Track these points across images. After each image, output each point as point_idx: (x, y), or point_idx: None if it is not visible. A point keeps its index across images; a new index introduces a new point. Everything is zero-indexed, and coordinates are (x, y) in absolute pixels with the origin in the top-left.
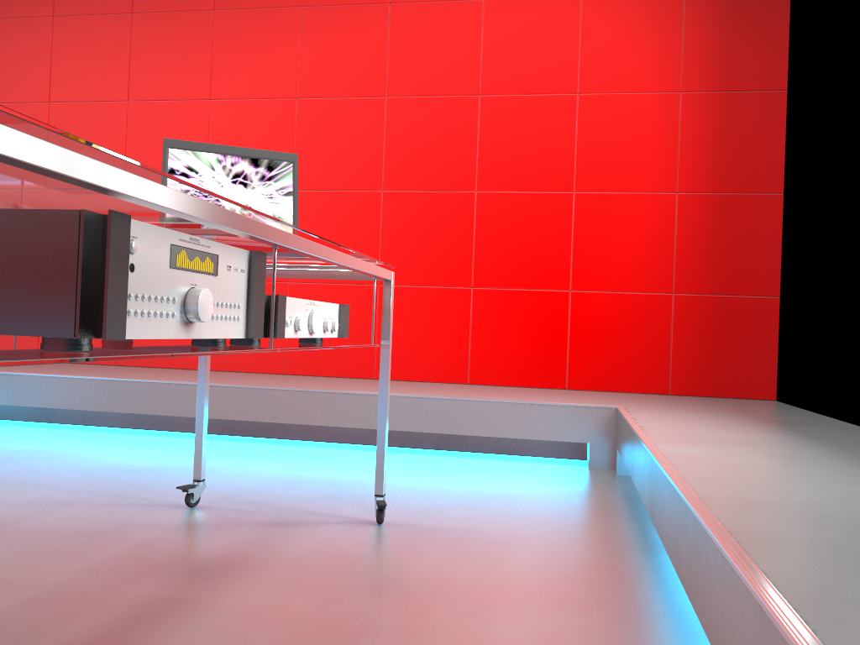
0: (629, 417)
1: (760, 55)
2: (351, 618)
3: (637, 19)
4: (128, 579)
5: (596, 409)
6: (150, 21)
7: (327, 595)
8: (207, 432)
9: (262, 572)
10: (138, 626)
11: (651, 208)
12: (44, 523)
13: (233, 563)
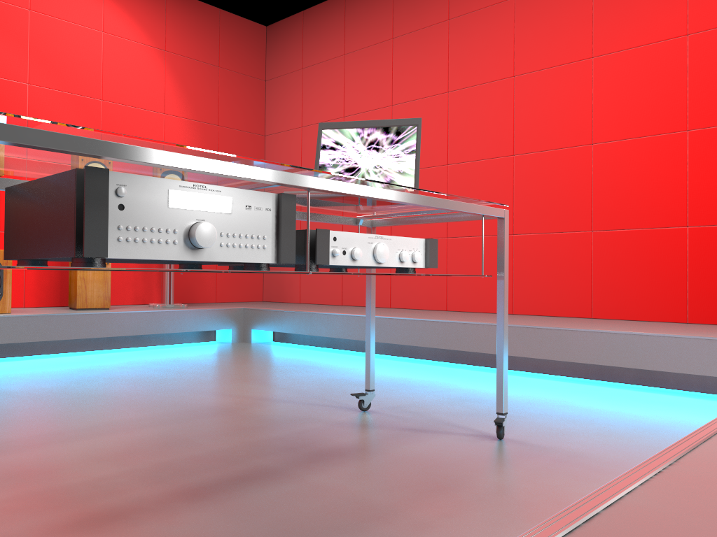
0: None
1: None
2: (385, 507)
3: None
4: (264, 453)
5: None
6: (404, 41)
7: (387, 487)
8: (438, 359)
9: (359, 462)
10: (233, 483)
11: None
12: (257, 411)
13: (345, 453)
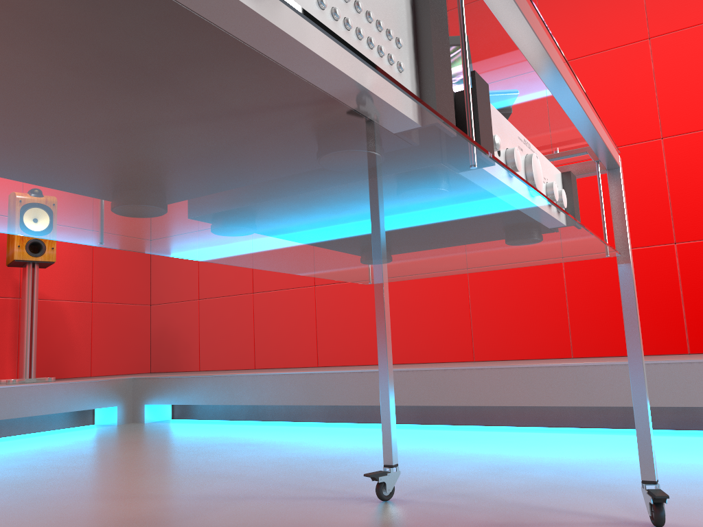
0: None
1: None
2: None
3: None
4: None
5: None
6: None
7: None
8: (403, 422)
9: None
10: None
11: None
12: (212, 521)
13: None
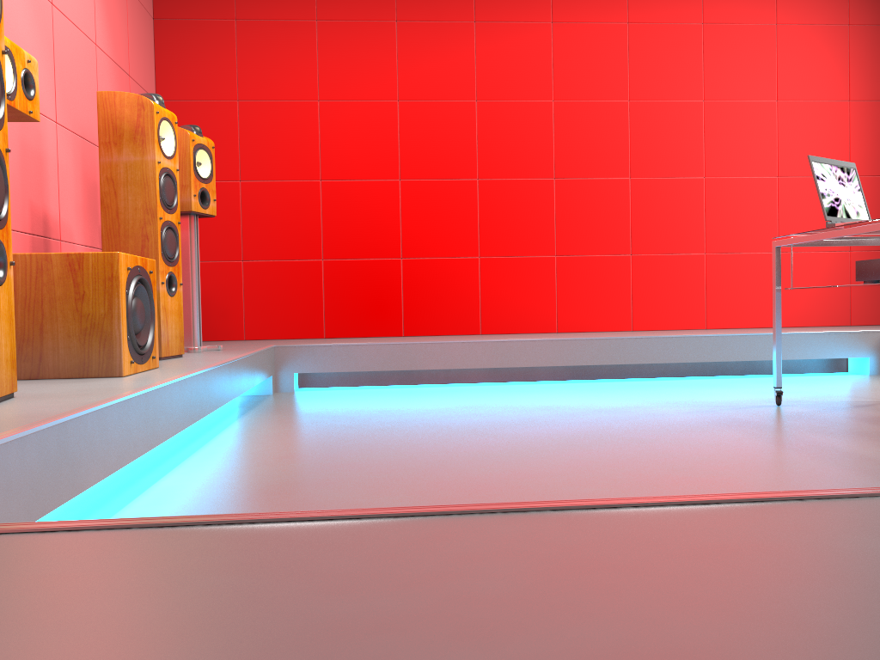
0: None
1: None
2: None
3: (816, 44)
4: None
5: (872, 333)
6: (414, 29)
7: None
8: (559, 379)
9: None
10: None
11: None
12: (750, 417)
13: None
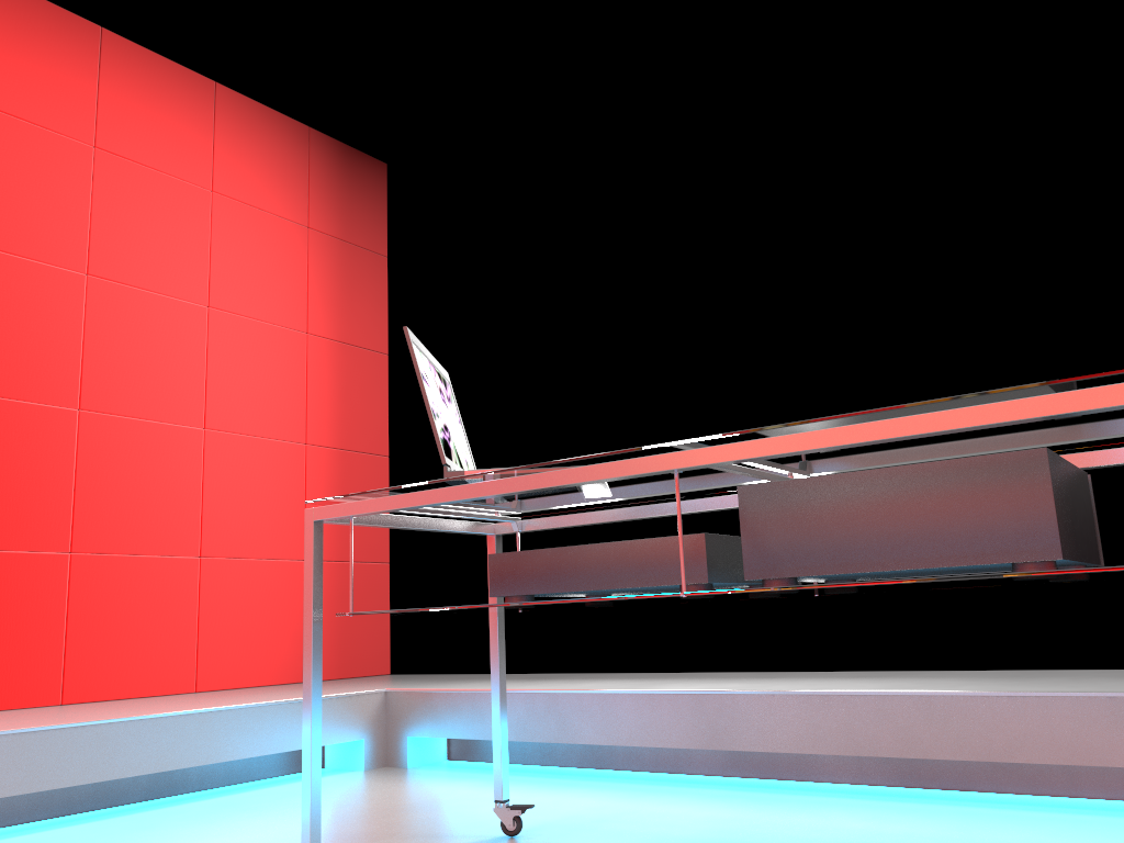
0: (482, 688)
1: (368, 314)
2: None
3: (267, 240)
4: None
5: (369, 695)
6: None
7: None
8: None
9: None
10: None
11: (283, 459)
12: None
13: None
